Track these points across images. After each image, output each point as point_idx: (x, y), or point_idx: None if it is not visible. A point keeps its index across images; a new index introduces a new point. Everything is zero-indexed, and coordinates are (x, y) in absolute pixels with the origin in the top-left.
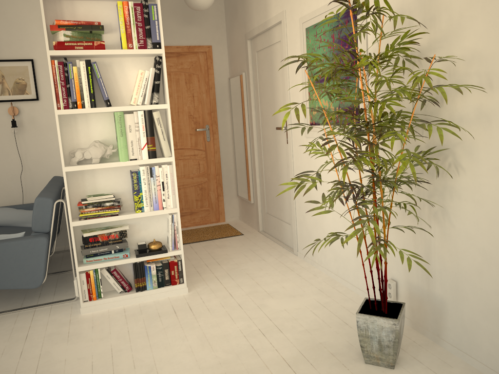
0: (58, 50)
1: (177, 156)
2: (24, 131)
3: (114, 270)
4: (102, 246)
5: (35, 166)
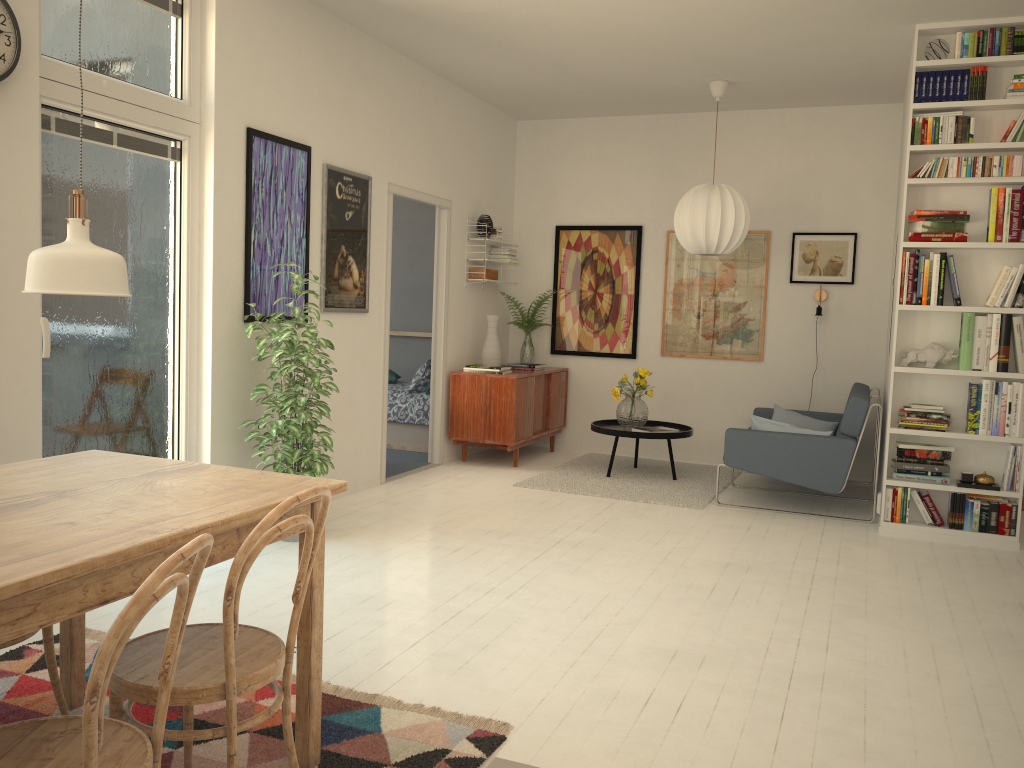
0: (912, 242)
1: None
2: (827, 321)
3: (926, 495)
4: (917, 463)
5: (831, 366)
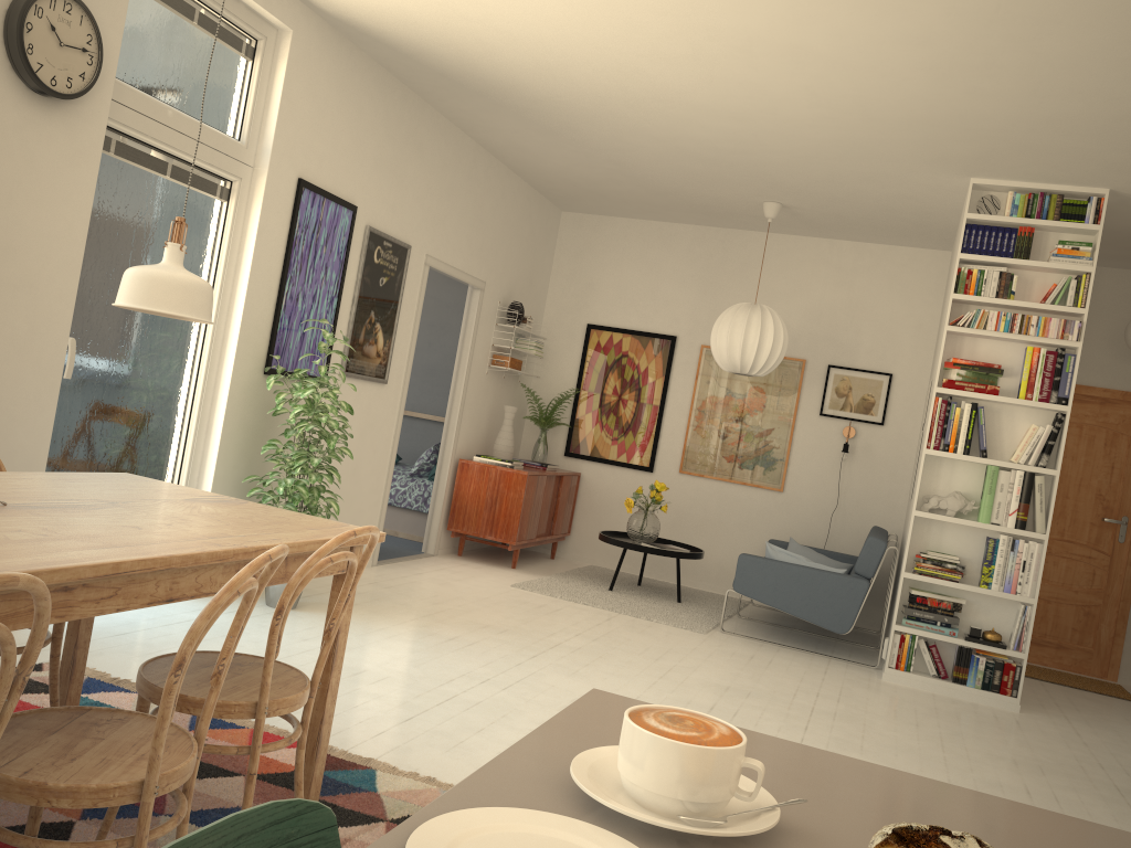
0: (946, 388)
1: (1059, 550)
2: (852, 460)
3: (933, 645)
4: (927, 611)
5: (852, 506)
